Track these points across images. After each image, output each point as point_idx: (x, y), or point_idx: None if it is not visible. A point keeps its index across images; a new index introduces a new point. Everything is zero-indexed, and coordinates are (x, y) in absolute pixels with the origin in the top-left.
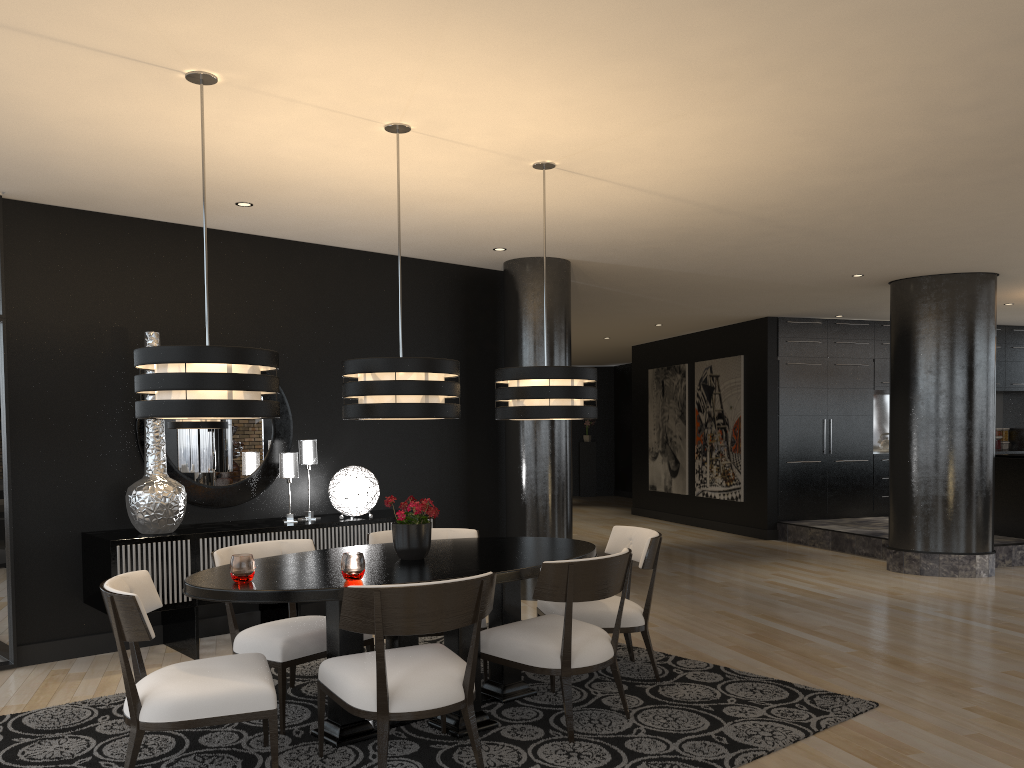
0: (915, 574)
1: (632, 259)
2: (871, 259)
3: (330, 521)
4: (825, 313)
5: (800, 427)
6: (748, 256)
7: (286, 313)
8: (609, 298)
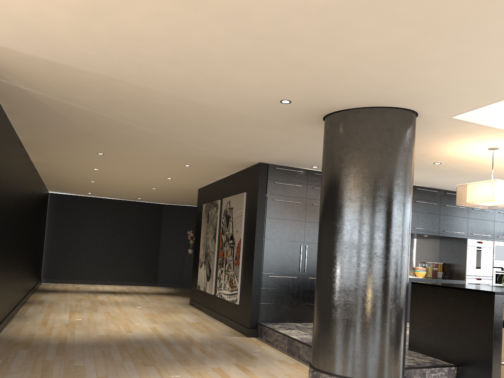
0: None
1: (5, 35)
2: (276, 66)
3: None
4: (302, 162)
5: (281, 249)
6: (132, 42)
7: None
8: (96, 121)
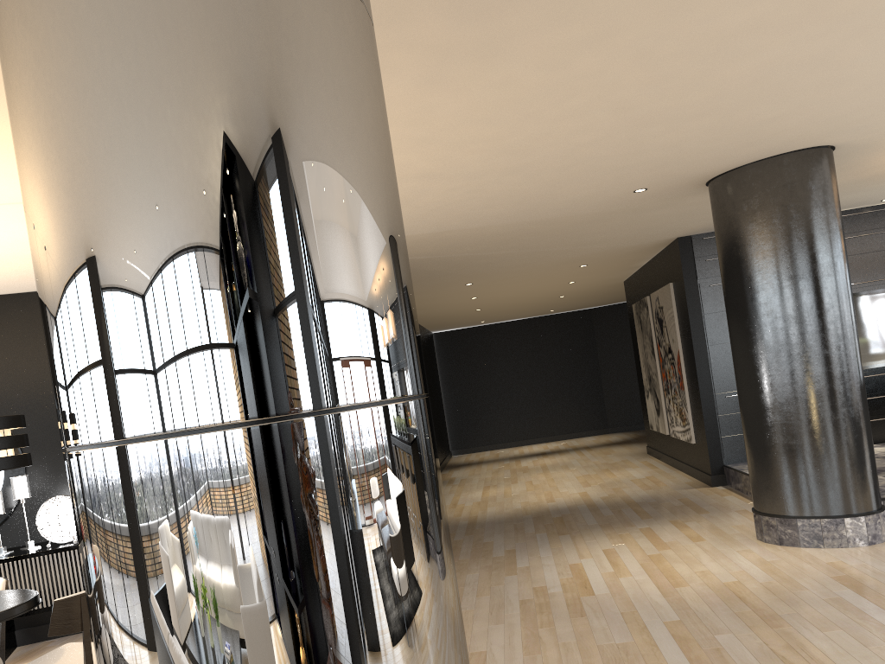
0: (775, 544)
1: None
2: (597, 176)
3: (23, 553)
4: None
5: None
6: (442, 208)
7: (6, 361)
8: (446, 262)
